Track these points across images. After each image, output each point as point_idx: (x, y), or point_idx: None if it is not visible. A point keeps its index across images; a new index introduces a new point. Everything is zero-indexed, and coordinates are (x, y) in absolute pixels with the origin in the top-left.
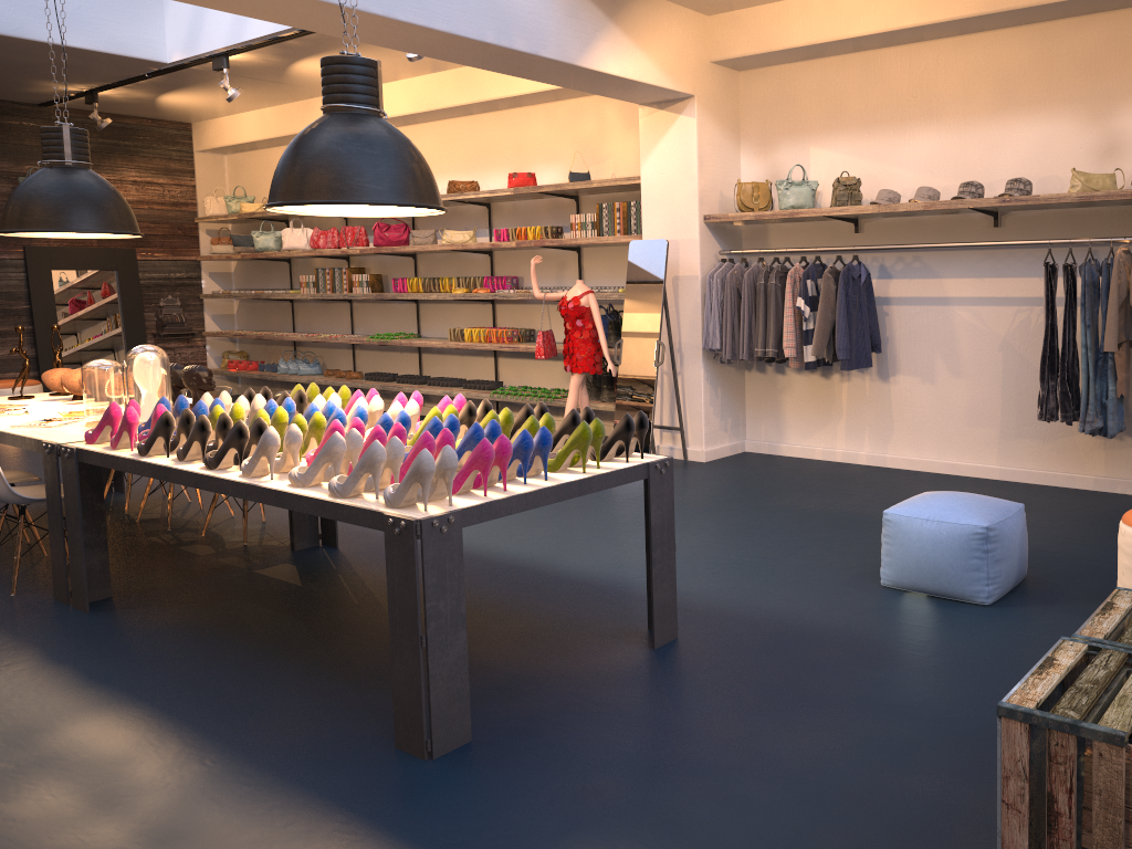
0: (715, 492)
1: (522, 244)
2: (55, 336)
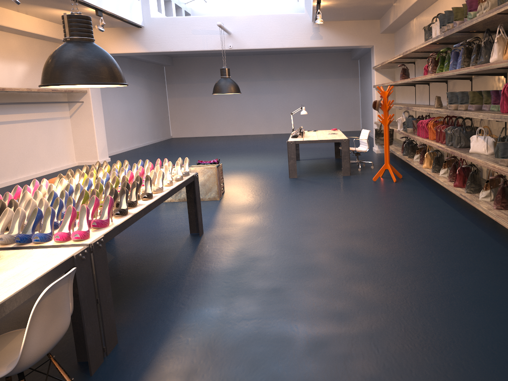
0: None
1: None
2: None
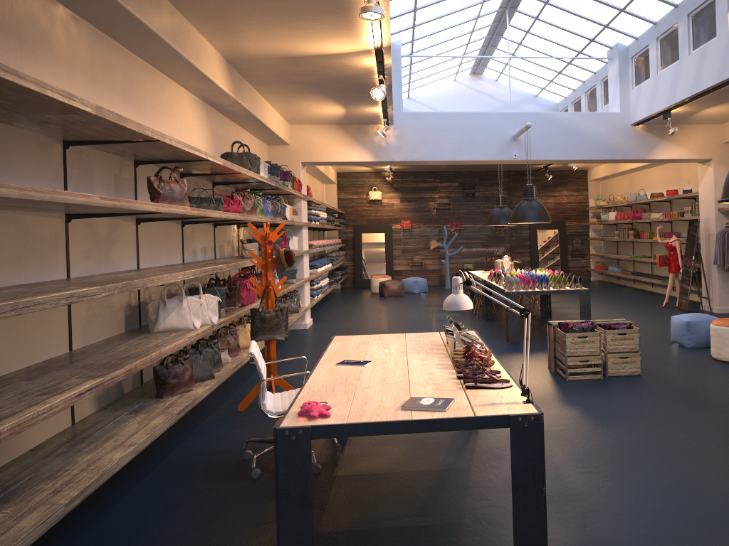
0: None
1: (669, 219)
2: (537, 254)
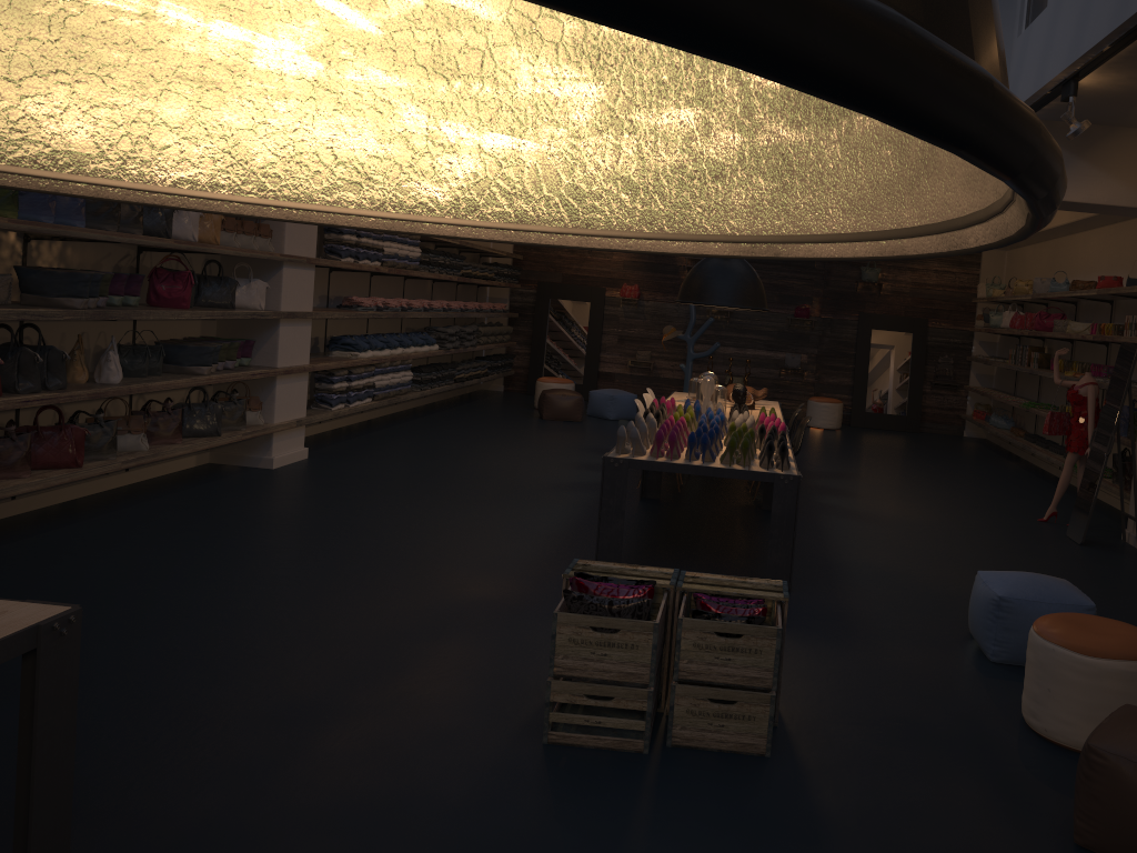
0: (1077, 568)
1: (1095, 338)
2: (865, 374)
